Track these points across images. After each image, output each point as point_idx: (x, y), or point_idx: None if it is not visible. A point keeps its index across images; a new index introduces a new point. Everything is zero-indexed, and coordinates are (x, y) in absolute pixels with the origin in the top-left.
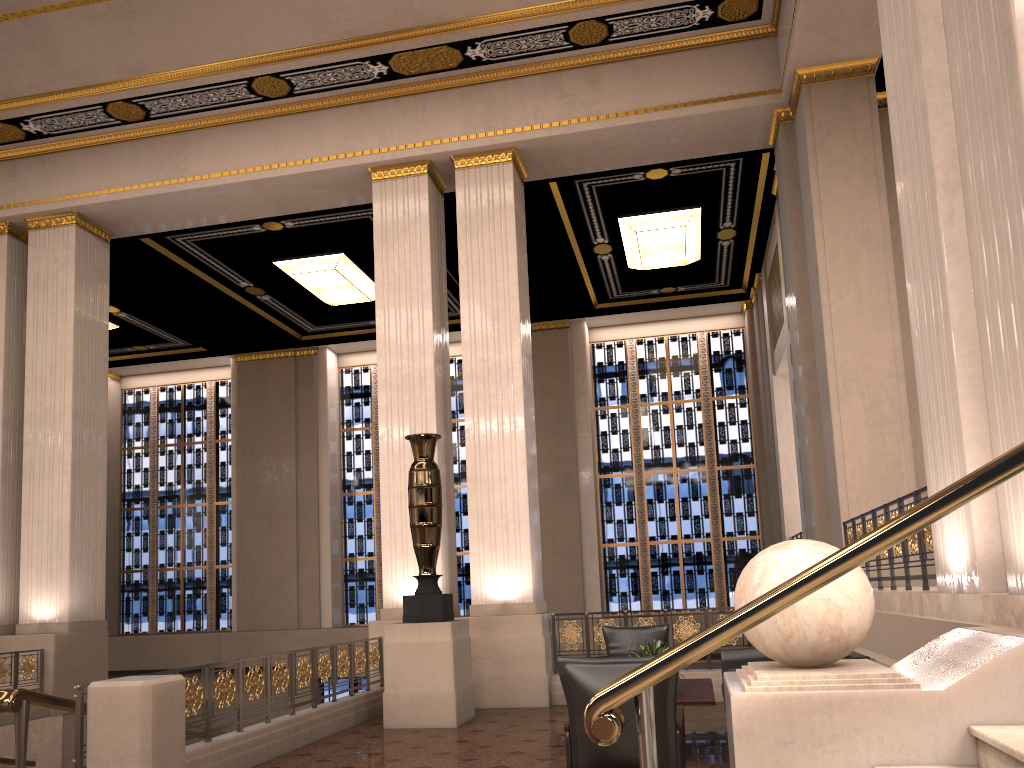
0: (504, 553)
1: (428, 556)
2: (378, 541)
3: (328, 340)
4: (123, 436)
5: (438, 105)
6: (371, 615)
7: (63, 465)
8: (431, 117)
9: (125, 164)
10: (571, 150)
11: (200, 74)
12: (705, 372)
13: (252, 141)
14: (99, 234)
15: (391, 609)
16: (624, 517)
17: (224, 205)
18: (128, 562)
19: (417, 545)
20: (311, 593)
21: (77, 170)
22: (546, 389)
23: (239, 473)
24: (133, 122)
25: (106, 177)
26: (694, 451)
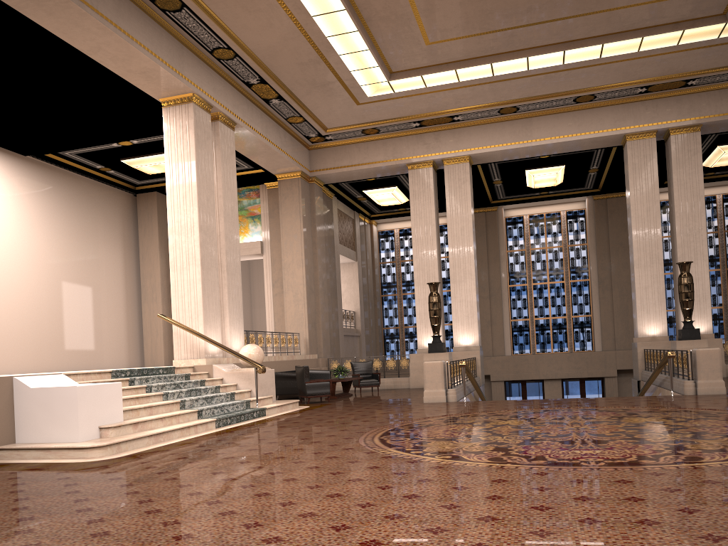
0: (698, 312)
1: (690, 313)
2: (530, 310)
3: (506, 203)
4: (379, 256)
5: (664, 104)
6: (527, 349)
7: (470, 275)
8: (660, 110)
9: (498, 133)
10: (727, 124)
11: (558, 96)
12: (720, 217)
13: (565, 122)
14: (470, 164)
15: (642, 337)
16: (672, 296)
17: (540, 150)
18: (387, 323)
19: (685, 308)
20: (499, 338)
21: (472, 136)
22: None
23: None
24: (505, 114)
25: (488, 140)
26: (713, 260)
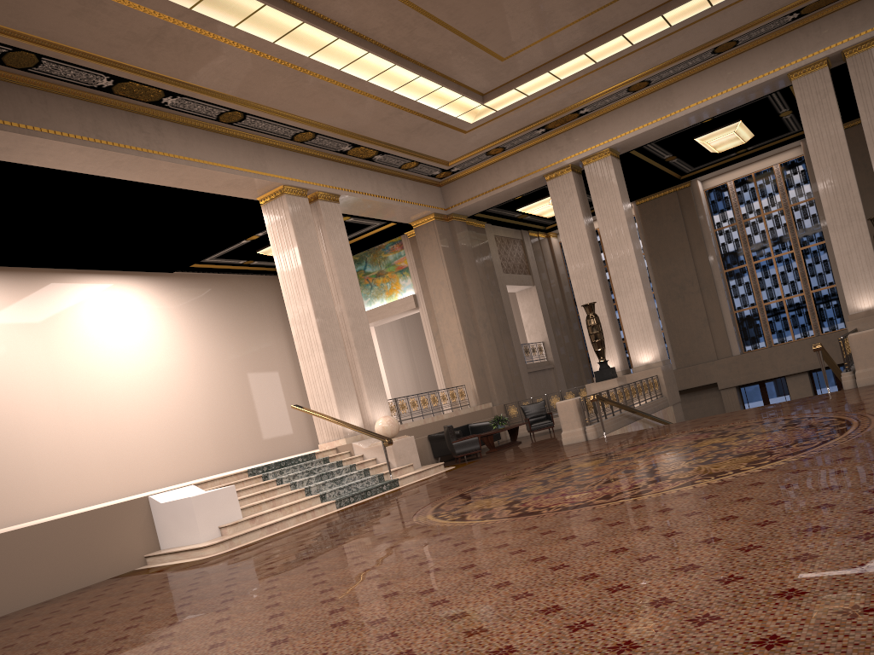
0: None
1: None
2: (756, 295)
3: (699, 174)
4: (567, 270)
5: (829, 23)
6: (761, 342)
7: (636, 283)
8: (826, 32)
9: (635, 114)
10: None
11: (688, 55)
12: None
13: (711, 79)
14: (615, 156)
15: (854, 314)
16: None
17: (691, 119)
18: None
19: None
20: (721, 336)
21: (607, 125)
22: (868, 164)
23: (655, 274)
24: (638, 90)
25: (625, 124)
26: None
